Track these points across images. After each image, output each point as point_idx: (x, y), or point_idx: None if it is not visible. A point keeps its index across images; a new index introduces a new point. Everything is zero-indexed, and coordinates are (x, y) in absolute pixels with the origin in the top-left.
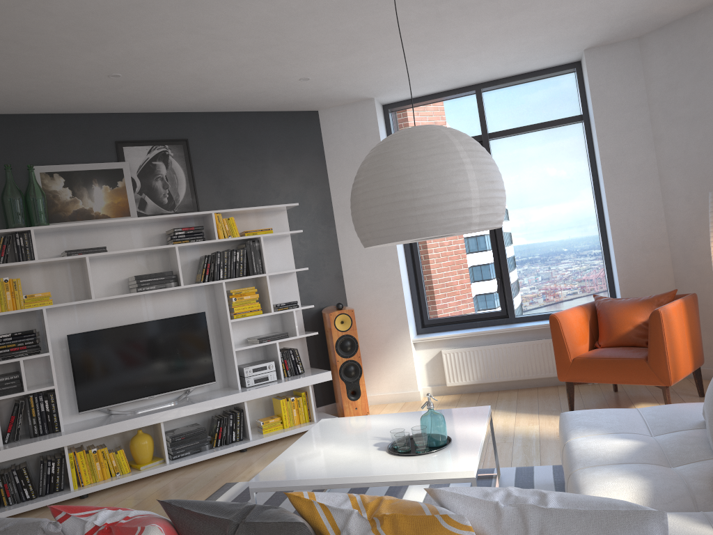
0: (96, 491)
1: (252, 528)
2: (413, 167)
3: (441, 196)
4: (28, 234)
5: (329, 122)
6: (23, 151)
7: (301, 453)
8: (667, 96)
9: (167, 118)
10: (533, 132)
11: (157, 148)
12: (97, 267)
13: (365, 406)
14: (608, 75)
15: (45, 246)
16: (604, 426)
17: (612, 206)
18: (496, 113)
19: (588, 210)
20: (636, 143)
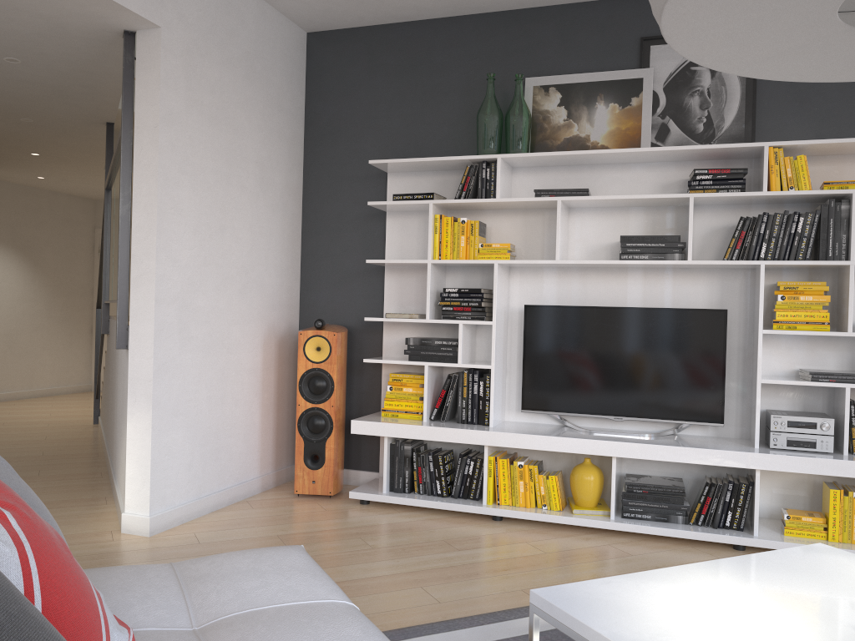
0: (515, 518)
1: None
2: None
3: None
4: (495, 164)
5: None
6: (519, 58)
7: (681, 586)
8: None
9: None
10: None
11: None
12: (583, 220)
13: None
14: None
15: (524, 186)
16: None
17: None
18: None
19: None
20: None
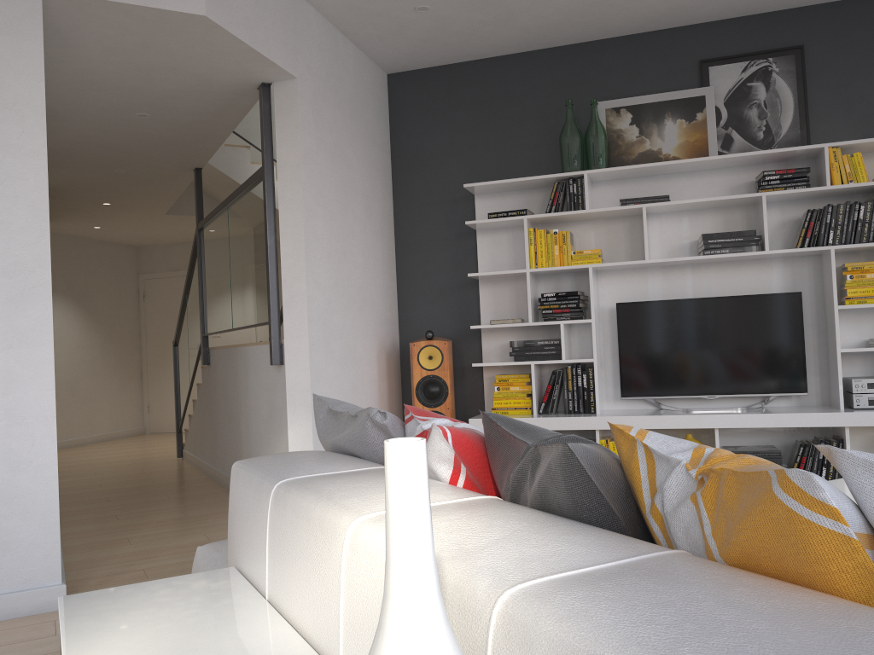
0: None
1: (538, 456)
2: None
3: None
4: (581, 180)
5: None
6: (590, 85)
7: None
8: None
9: (775, 19)
10: None
11: (755, 64)
12: (661, 224)
13: None
14: None
15: (603, 197)
16: None
17: None
18: None
19: None
20: None
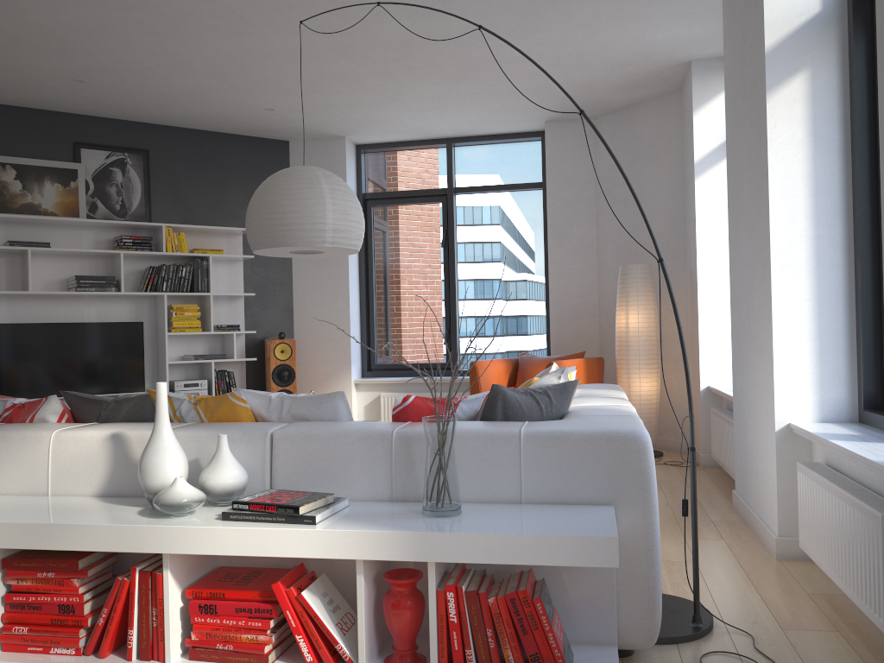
0: None
1: (119, 404)
2: (287, 195)
3: (303, 218)
4: None
5: (299, 154)
6: None
7: None
8: (610, 176)
9: (130, 126)
10: (497, 192)
11: (115, 155)
12: (39, 262)
13: None
14: (564, 148)
15: None
16: None
17: (553, 272)
18: (464, 169)
19: (539, 274)
20: (580, 216)
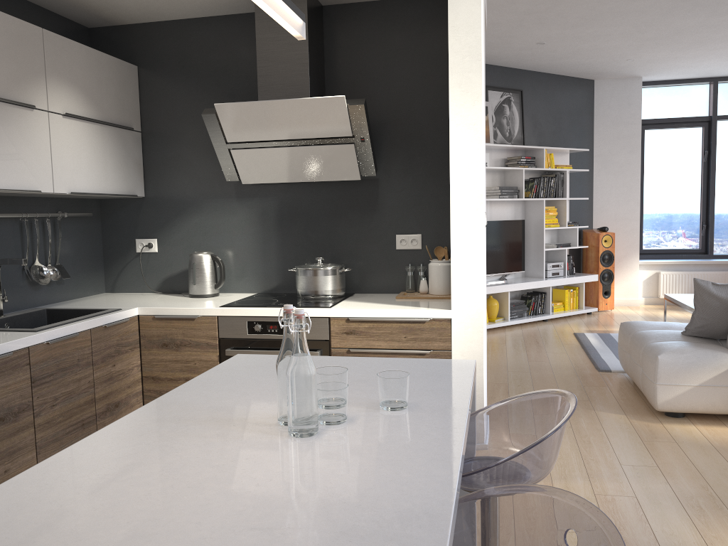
0: None
1: None
2: None
3: None
4: None
5: (602, 90)
6: None
7: None
8: None
9: (512, 72)
10: None
11: (505, 94)
12: None
13: (611, 303)
14: None
15: None
16: None
17: None
18: (722, 101)
19: None
20: None
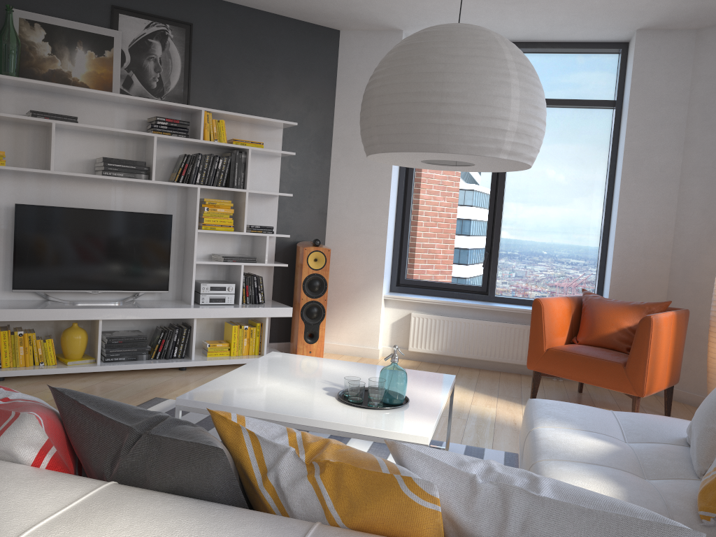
0: (14, 376)
1: (156, 443)
2: (450, 65)
3: (475, 107)
4: None
5: (349, 45)
6: None
7: (241, 381)
8: (711, 99)
9: None
10: (560, 107)
11: (156, 25)
12: (64, 138)
13: (320, 352)
14: (655, 63)
15: (10, 102)
16: (576, 421)
17: (623, 202)
18: None
19: (596, 202)
20: (665, 142)
